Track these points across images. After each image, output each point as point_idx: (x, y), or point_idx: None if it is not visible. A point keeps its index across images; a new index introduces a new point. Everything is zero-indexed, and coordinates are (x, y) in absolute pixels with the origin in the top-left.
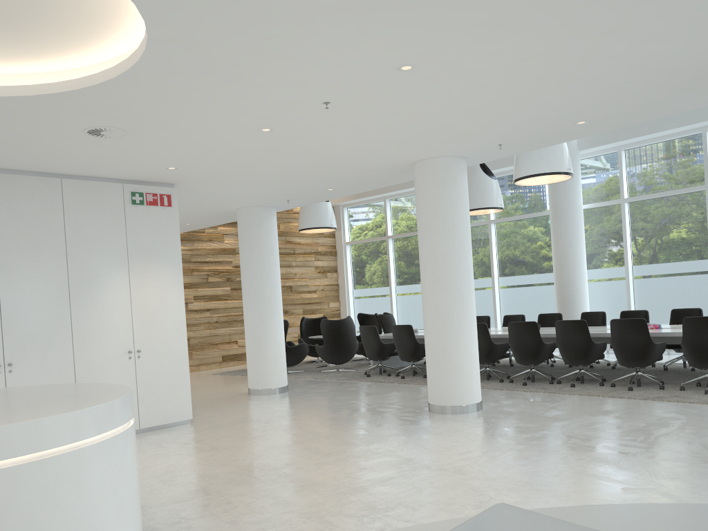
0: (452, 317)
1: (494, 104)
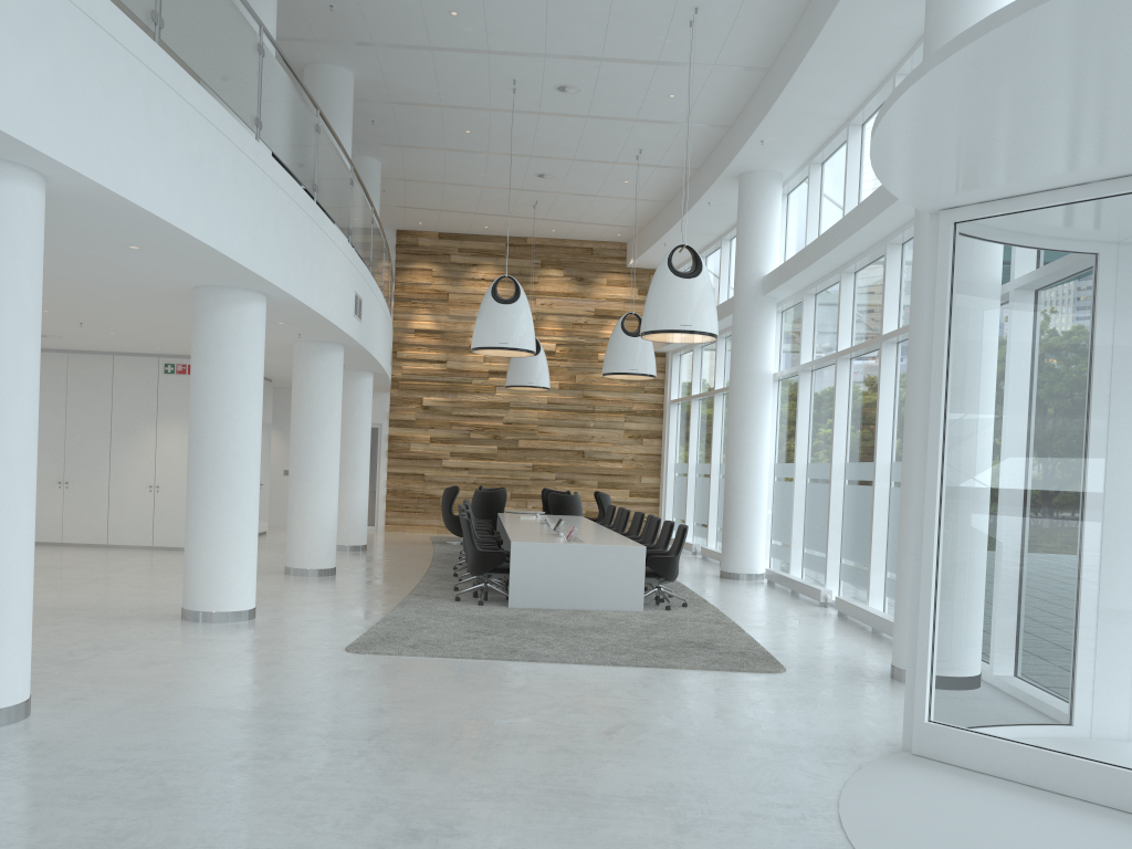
0: (292, 486)
1: (169, 318)
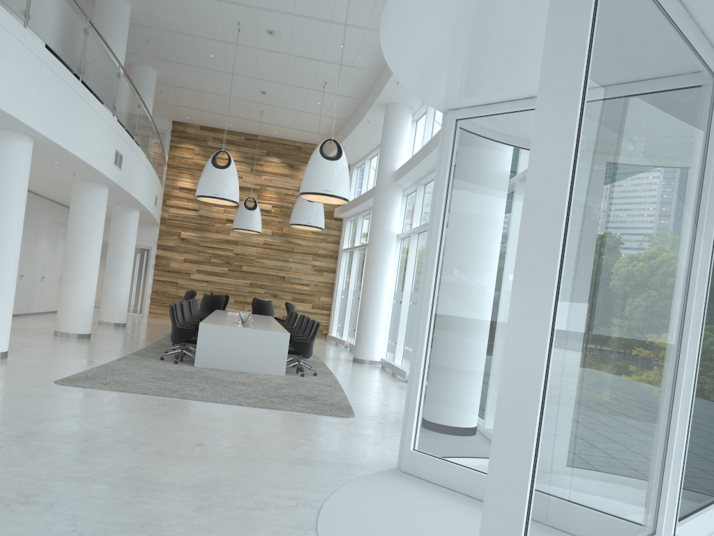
0: (63, 276)
1: None
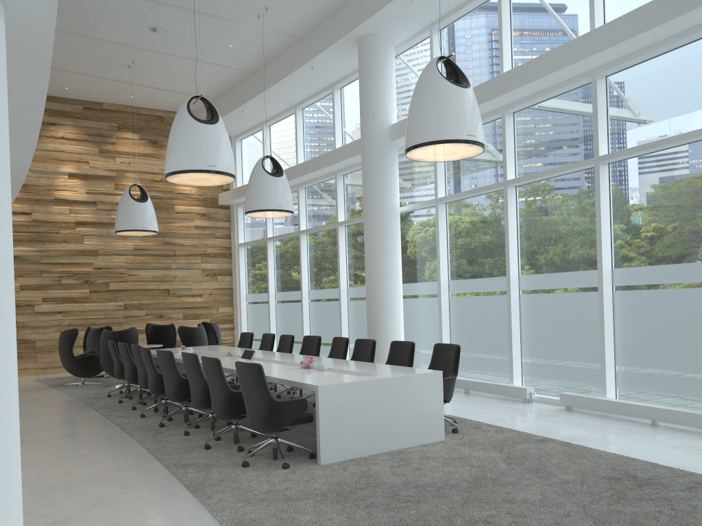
0: None
1: None
